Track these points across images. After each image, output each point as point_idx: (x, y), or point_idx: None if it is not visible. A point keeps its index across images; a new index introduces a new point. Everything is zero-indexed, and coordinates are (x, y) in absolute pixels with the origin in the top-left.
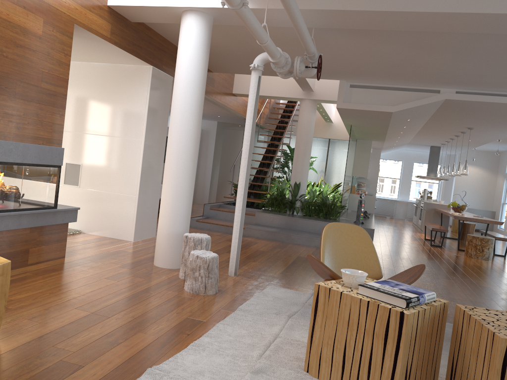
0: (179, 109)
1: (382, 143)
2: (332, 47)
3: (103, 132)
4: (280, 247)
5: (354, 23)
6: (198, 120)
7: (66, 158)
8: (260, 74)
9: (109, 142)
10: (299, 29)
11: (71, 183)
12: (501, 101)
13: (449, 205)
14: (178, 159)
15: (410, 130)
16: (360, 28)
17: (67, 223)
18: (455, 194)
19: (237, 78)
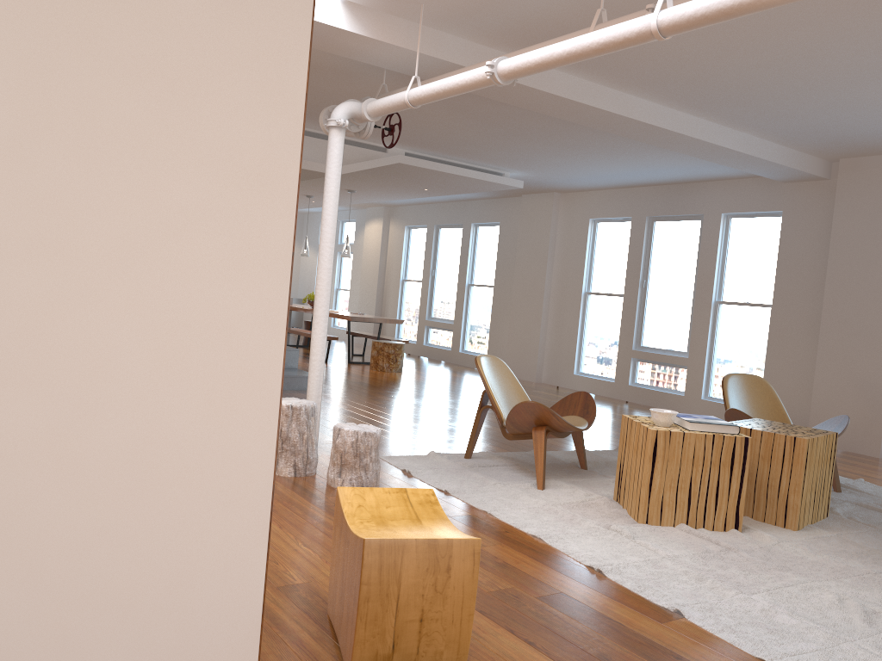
0: None
1: None
2: (347, 86)
3: None
4: None
5: None
6: None
7: None
8: (345, 135)
9: None
10: None
11: None
12: (455, 172)
13: (306, 298)
14: None
15: None
16: None
17: None
18: None
19: None
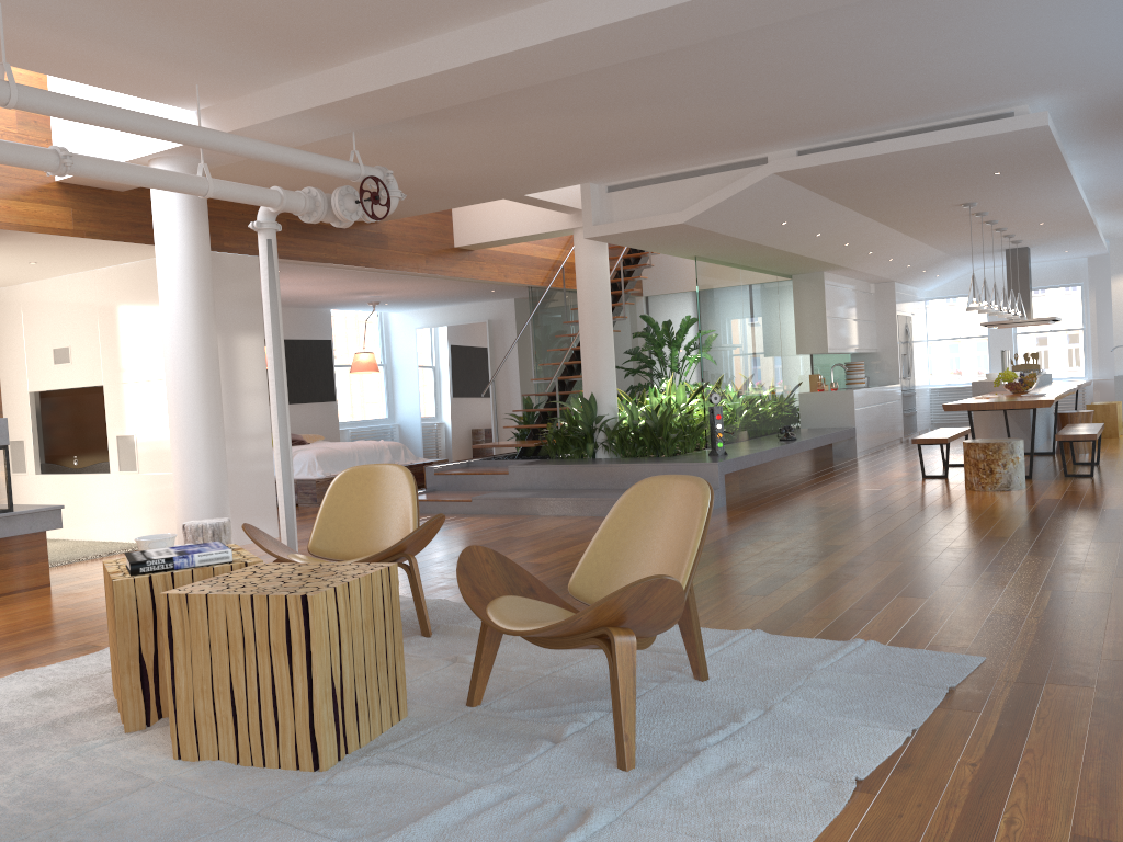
0: (166, 321)
1: (855, 270)
2: (454, 145)
3: (153, 375)
4: (506, 526)
5: (378, 113)
6: (202, 333)
7: (115, 428)
8: (269, 236)
9: (163, 389)
10: (256, 158)
11: (128, 468)
12: (878, 152)
13: (998, 379)
14: (178, 402)
15: (862, 235)
16: (404, 117)
17: (42, 532)
18: (1115, 348)
19: (457, 218)
